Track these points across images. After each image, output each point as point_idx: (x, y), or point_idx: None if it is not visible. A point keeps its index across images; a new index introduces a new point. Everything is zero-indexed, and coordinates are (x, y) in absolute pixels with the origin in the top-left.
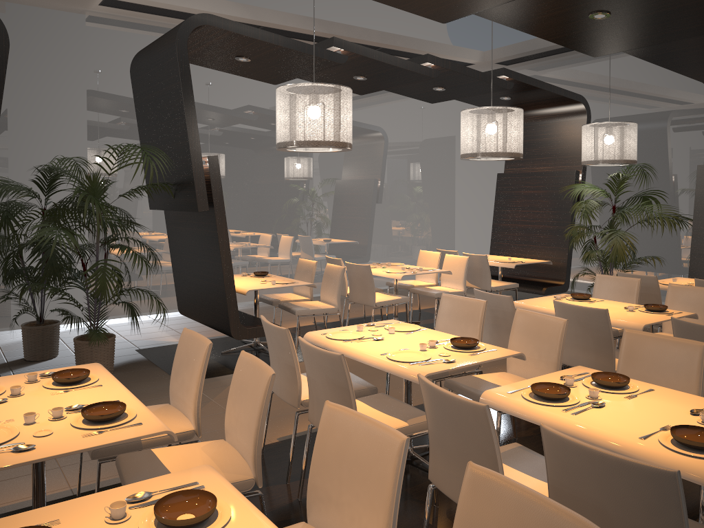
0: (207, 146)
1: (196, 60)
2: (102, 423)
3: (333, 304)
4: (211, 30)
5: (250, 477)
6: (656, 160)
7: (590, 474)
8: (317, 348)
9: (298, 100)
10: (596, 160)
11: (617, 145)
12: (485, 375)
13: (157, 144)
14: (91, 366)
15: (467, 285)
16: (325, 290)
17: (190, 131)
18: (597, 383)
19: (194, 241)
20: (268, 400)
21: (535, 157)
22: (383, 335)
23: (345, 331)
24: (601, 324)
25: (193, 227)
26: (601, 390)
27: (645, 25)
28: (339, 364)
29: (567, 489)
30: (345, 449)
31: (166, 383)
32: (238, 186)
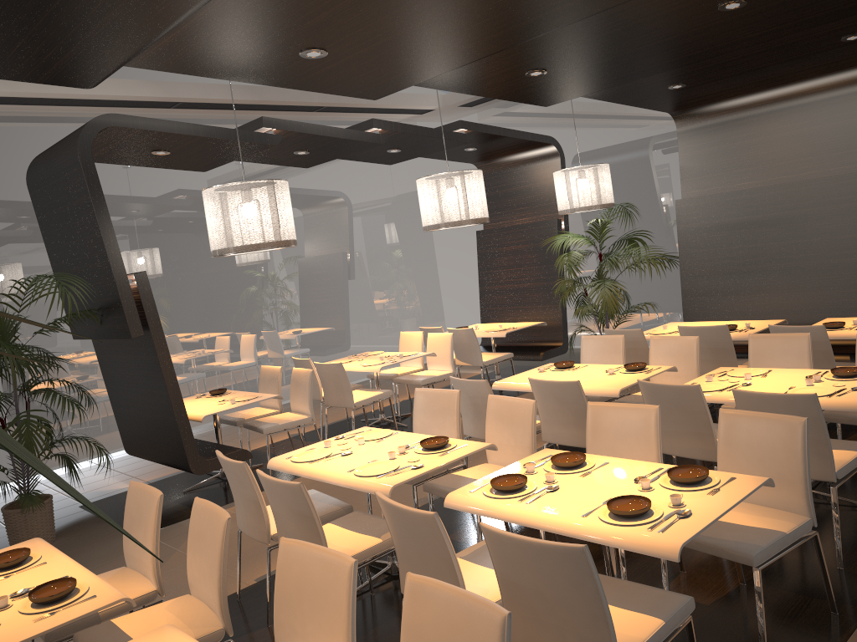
0: (135, 249)
1: (106, 158)
2: (52, 603)
3: (305, 413)
4: (118, 130)
5: (219, 627)
6: (641, 195)
7: (524, 561)
8: (276, 479)
9: (227, 202)
10: (572, 208)
11: (591, 190)
12: (464, 471)
13: (72, 265)
14: (31, 543)
15: (457, 364)
16: (295, 398)
17: (110, 249)
18: (556, 466)
19: (132, 370)
20: (227, 545)
21: (514, 208)
22: (353, 447)
23: (312, 450)
24: (575, 397)
25: (129, 354)
26: (559, 472)
27: (584, 75)
28: (299, 492)
29: (511, 578)
30: (303, 582)
31: (121, 541)
32: (178, 290)
